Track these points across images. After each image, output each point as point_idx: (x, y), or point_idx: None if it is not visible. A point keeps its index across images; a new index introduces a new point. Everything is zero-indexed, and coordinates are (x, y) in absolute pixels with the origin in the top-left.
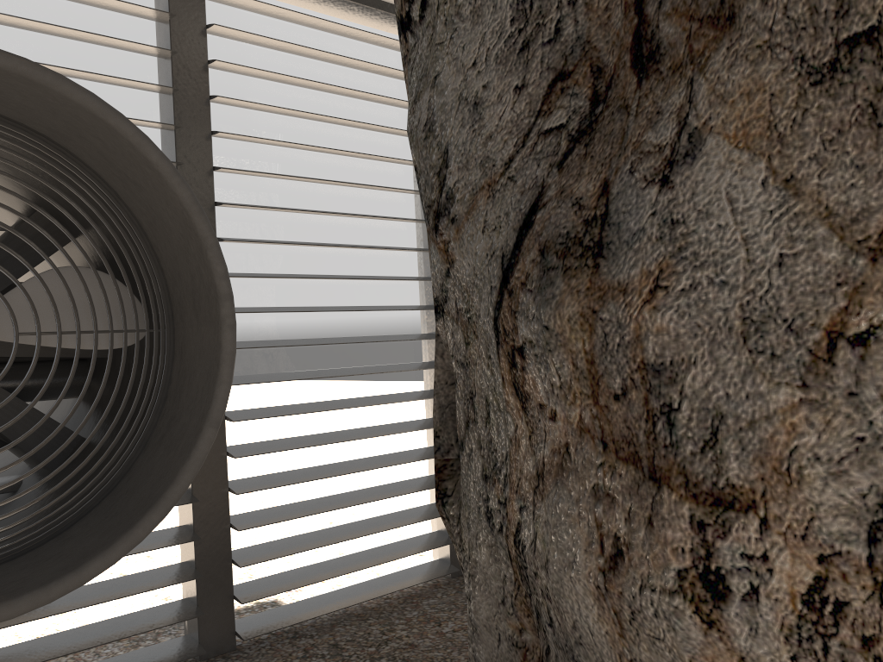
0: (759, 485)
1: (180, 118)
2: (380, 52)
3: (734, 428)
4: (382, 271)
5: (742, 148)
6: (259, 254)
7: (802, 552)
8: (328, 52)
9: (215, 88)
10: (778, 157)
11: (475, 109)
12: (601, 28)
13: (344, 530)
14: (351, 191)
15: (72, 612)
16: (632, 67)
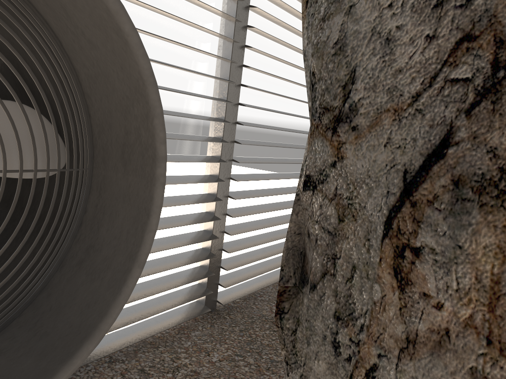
0: None
1: None
2: None
3: None
4: (191, 110)
5: None
6: None
7: None
8: None
9: None
10: None
11: (387, 43)
12: None
13: (147, 287)
14: (180, 49)
15: None
16: None
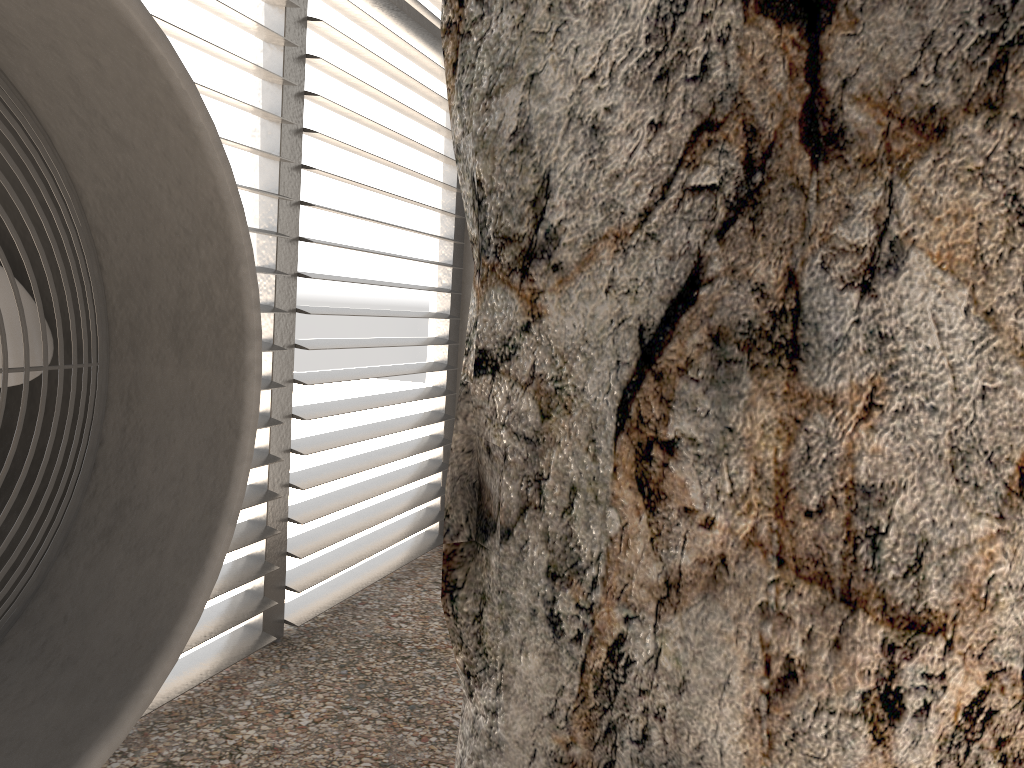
0: (952, 610)
1: None
2: None
3: (937, 555)
4: None
5: (946, 271)
6: None
7: (975, 669)
8: None
9: None
10: (981, 288)
11: (593, 134)
12: (756, 83)
13: None
14: None
15: None
16: (803, 142)
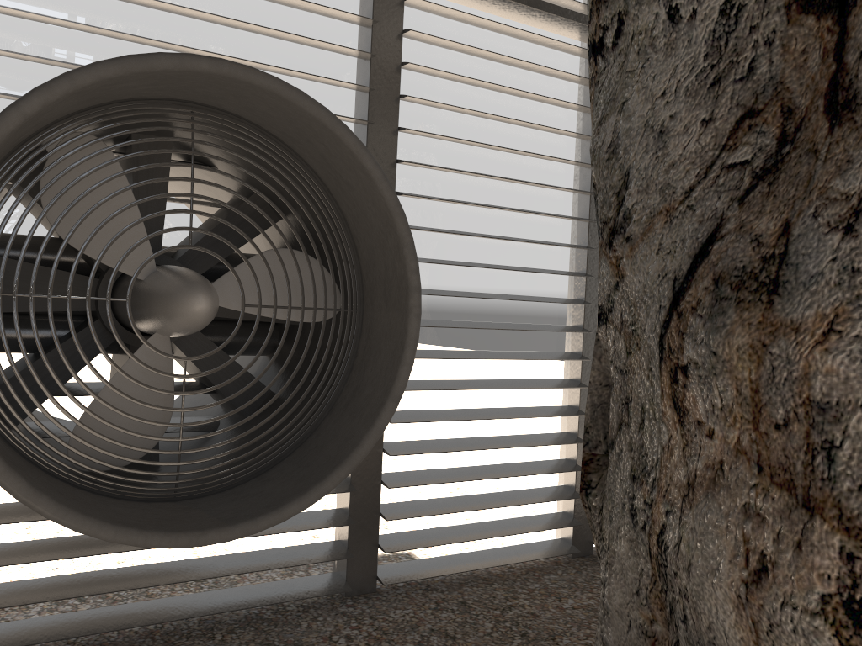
0: None
1: (373, 114)
2: (555, 55)
3: None
4: (536, 264)
5: None
6: (428, 240)
7: None
8: (508, 56)
9: (403, 87)
10: None
11: (660, 137)
12: (796, 70)
13: (478, 500)
14: (515, 187)
15: (246, 538)
16: (825, 112)
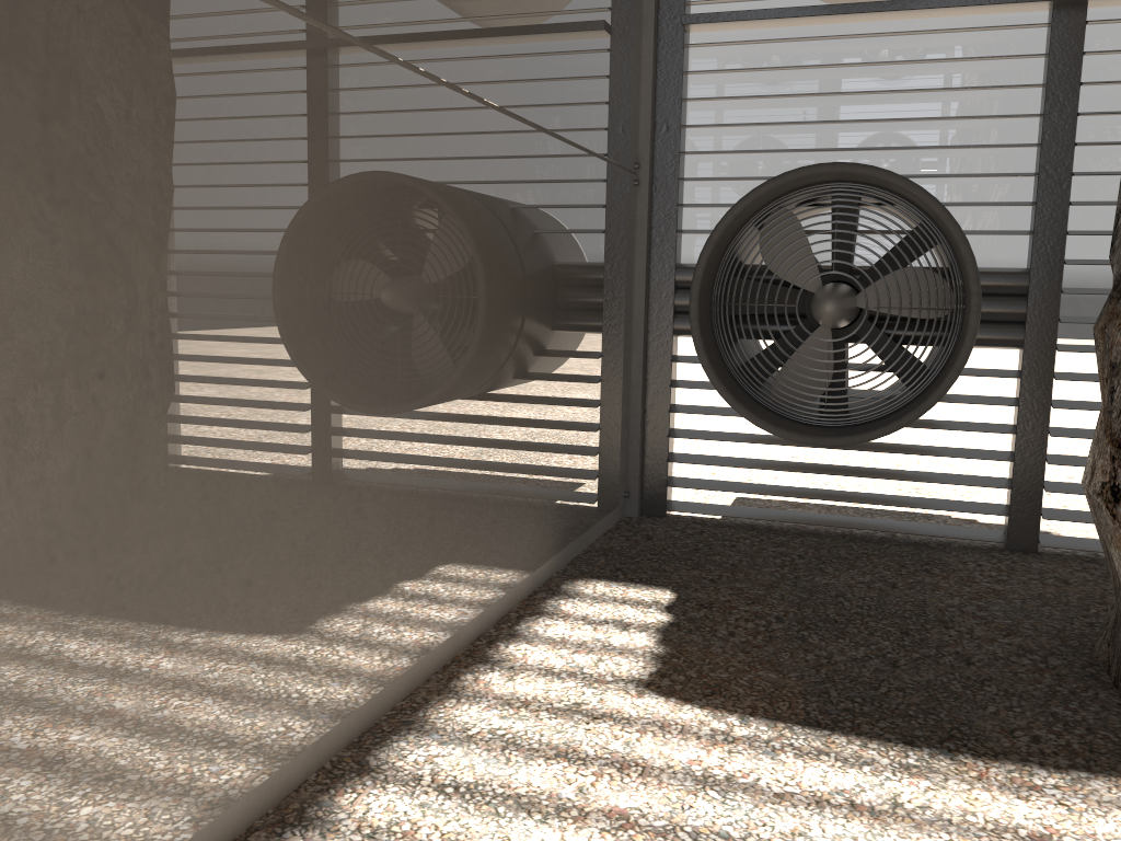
0: None
1: (1046, 137)
2: None
3: None
4: None
5: None
6: None
7: None
8: None
9: (1091, 101)
10: None
11: None
12: None
13: None
14: None
15: (923, 487)
16: None
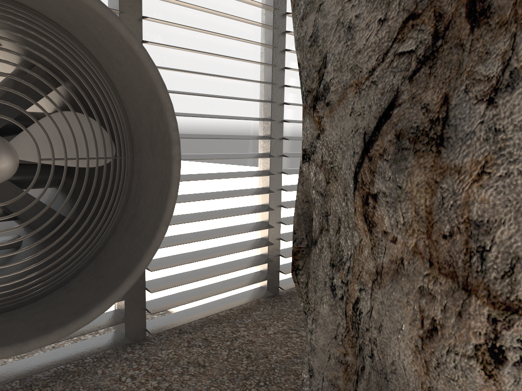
0: None
1: (123, 6)
2: None
3: None
4: (239, 113)
5: None
6: None
7: None
8: None
9: None
10: None
11: (349, 31)
12: None
13: (209, 270)
14: (223, 60)
15: None
16: (466, 17)
